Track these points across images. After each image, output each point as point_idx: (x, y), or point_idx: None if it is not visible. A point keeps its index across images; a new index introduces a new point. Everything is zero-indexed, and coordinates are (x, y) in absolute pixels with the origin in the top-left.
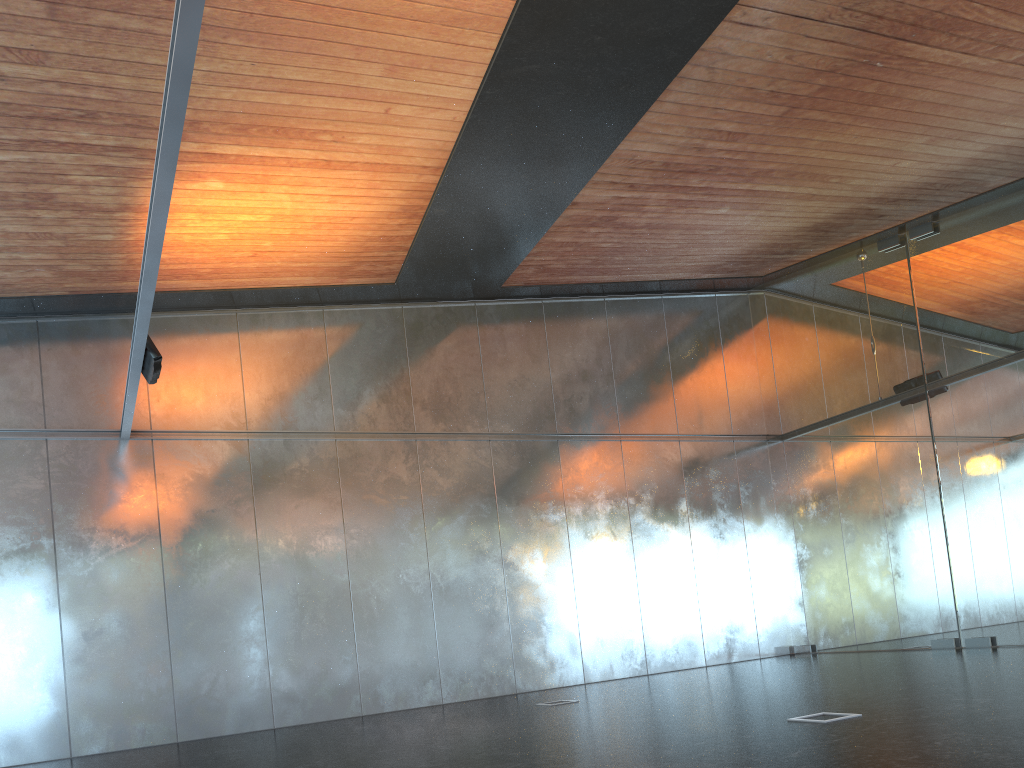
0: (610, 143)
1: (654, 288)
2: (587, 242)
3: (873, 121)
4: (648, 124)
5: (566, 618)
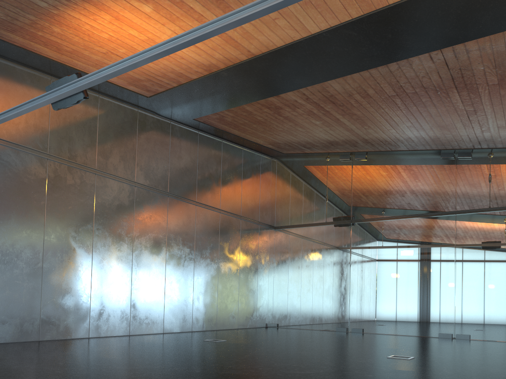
0: (329, 78)
1: (244, 143)
2: (255, 114)
3: (407, 111)
4: (350, 77)
5: (188, 297)
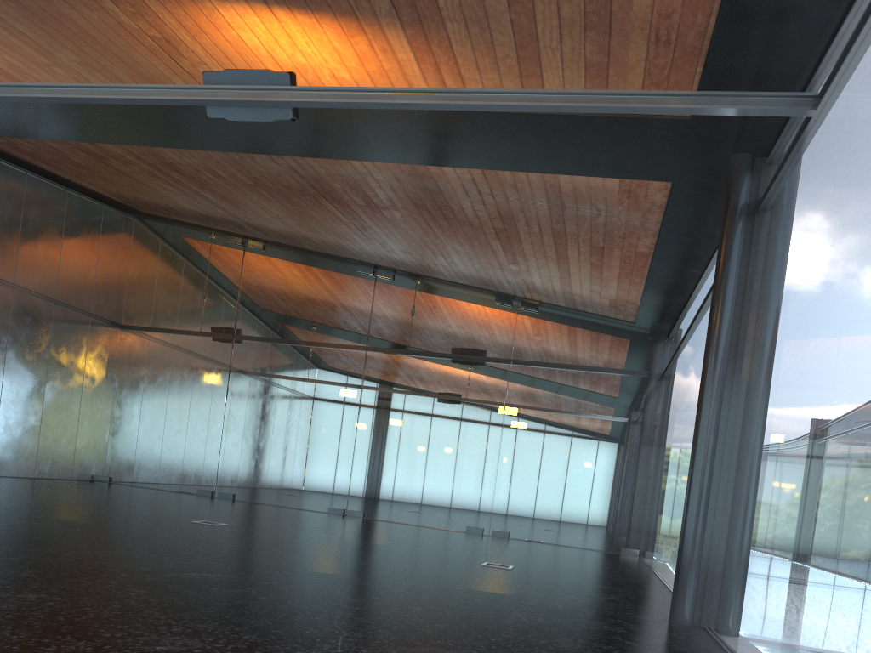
0: (156, 144)
1: (69, 185)
2: (68, 154)
3: (284, 207)
4: (185, 151)
5: None
